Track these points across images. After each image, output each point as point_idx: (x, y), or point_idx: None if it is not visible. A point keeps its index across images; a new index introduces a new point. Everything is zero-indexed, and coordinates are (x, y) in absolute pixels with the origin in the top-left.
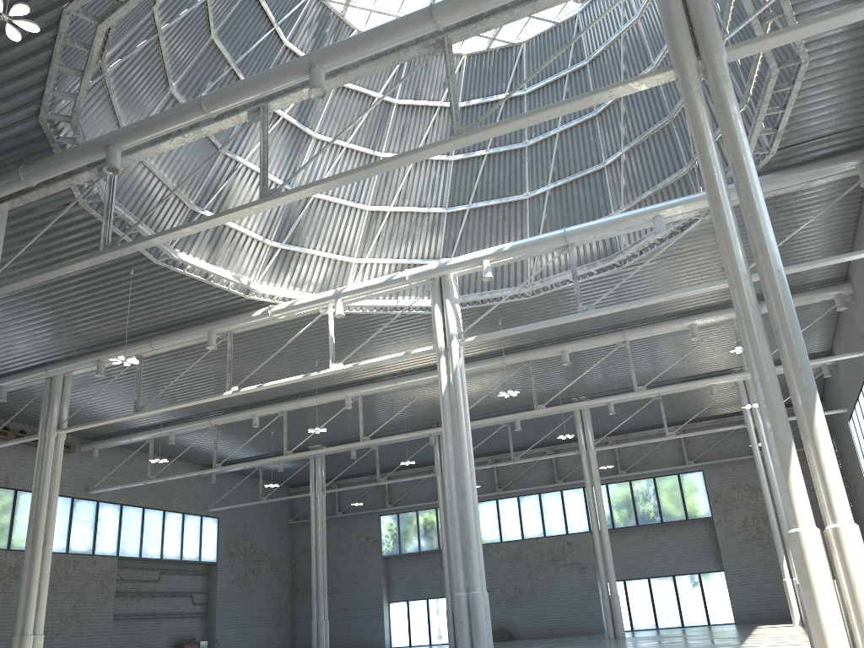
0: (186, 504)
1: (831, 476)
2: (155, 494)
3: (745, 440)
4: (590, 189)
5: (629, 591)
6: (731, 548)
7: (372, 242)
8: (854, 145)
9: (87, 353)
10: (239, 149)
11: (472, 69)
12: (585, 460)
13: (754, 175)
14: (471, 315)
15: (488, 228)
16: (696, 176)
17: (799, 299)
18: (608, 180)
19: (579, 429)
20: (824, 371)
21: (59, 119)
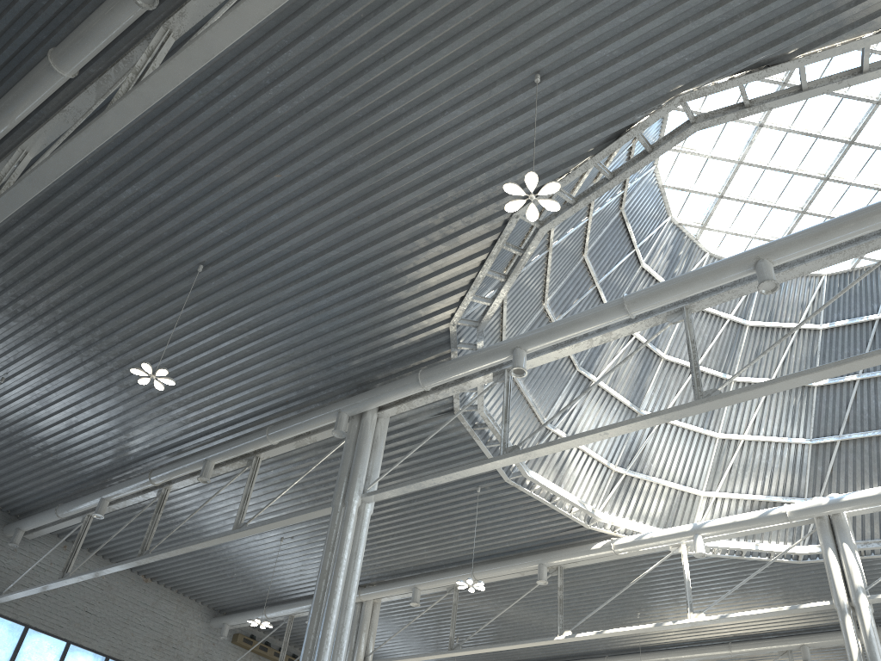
0: None
1: None
2: None
3: None
4: None
5: None
6: None
7: (723, 474)
8: None
9: (400, 579)
10: (592, 367)
11: (833, 289)
12: None
13: None
14: None
15: (867, 463)
16: None
17: None
18: None
19: None
20: None
21: (468, 323)
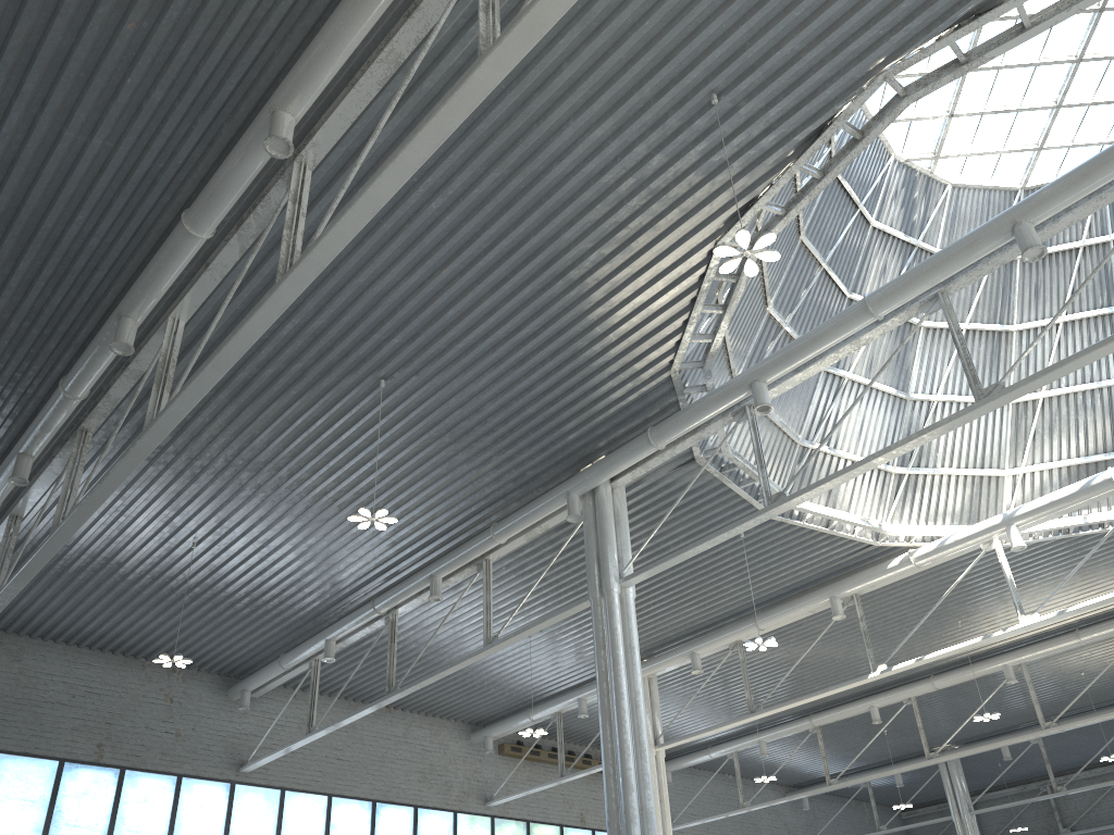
0: None
1: None
2: (740, 828)
3: None
4: None
5: None
6: None
7: (1026, 444)
8: None
9: (672, 647)
10: (840, 362)
11: None
12: None
13: None
14: None
15: None
16: None
17: None
18: None
19: None
20: None
21: (691, 366)
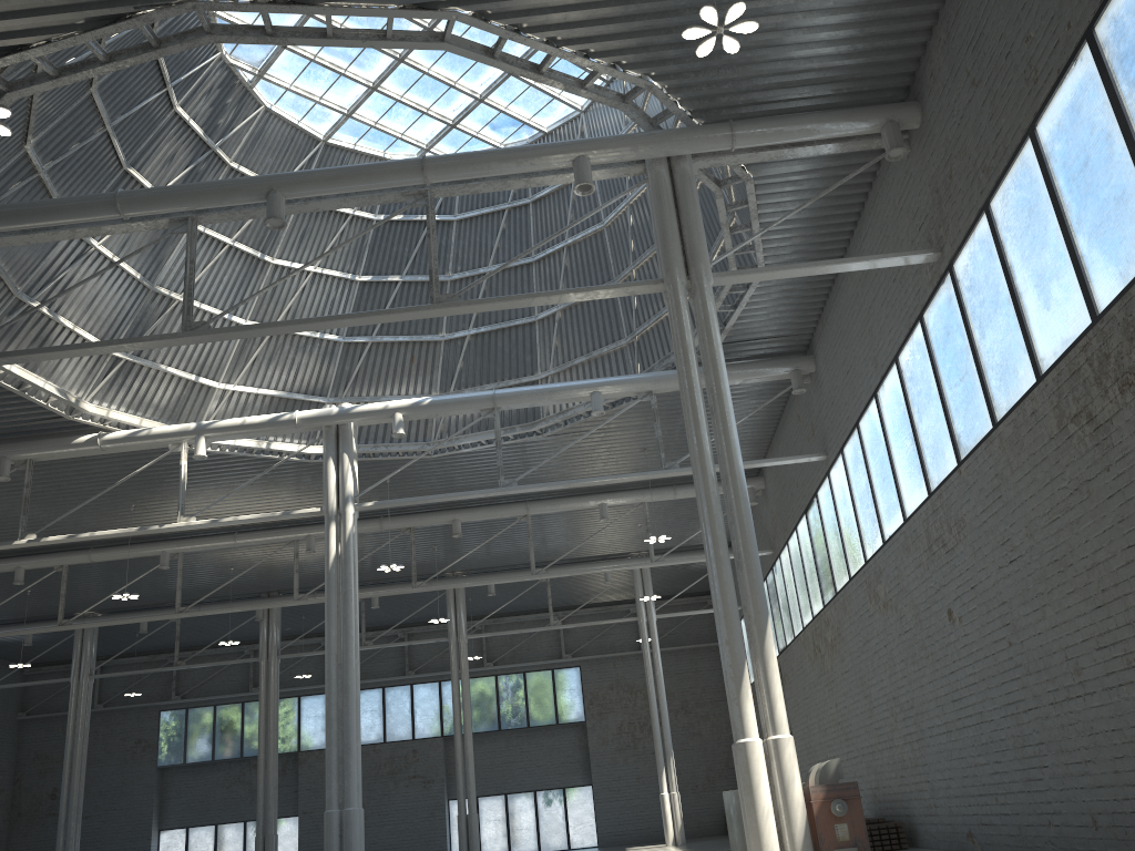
0: None
1: (775, 692)
2: None
3: (630, 632)
4: (517, 342)
5: (481, 811)
6: (603, 758)
7: (245, 366)
8: (789, 350)
9: None
10: None
11: None
12: (454, 649)
13: (730, 405)
14: None
15: (393, 368)
16: (635, 352)
17: None
18: (539, 337)
19: (450, 610)
20: None
21: None
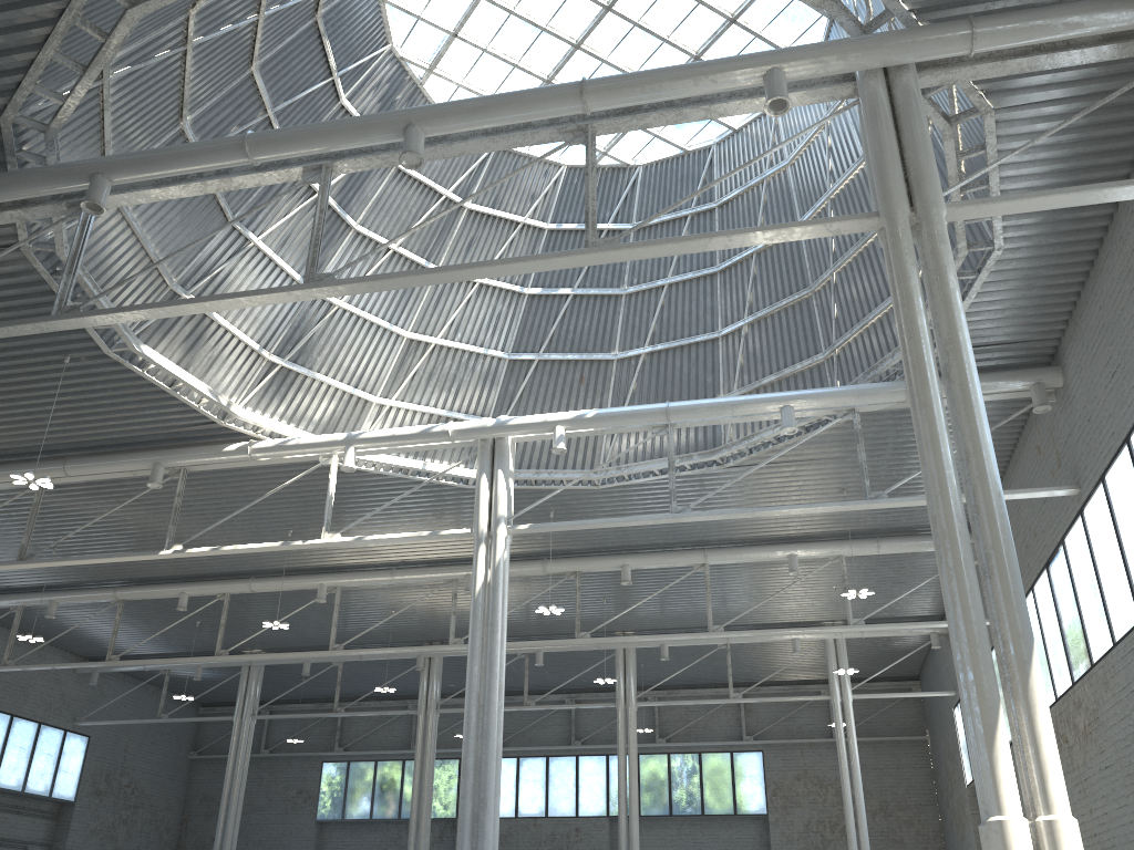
0: (46, 709)
1: (1048, 751)
2: (4, 689)
3: (820, 717)
4: (697, 361)
5: None
6: None
7: (404, 380)
8: (1028, 361)
9: None
10: (253, 223)
11: (570, 185)
12: (621, 716)
13: (972, 360)
14: (516, 499)
15: (560, 388)
16: (834, 367)
17: (925, 542)
18: (722, 355)
19: (619, 673)
20: (933, 640)
21: (30, 125)
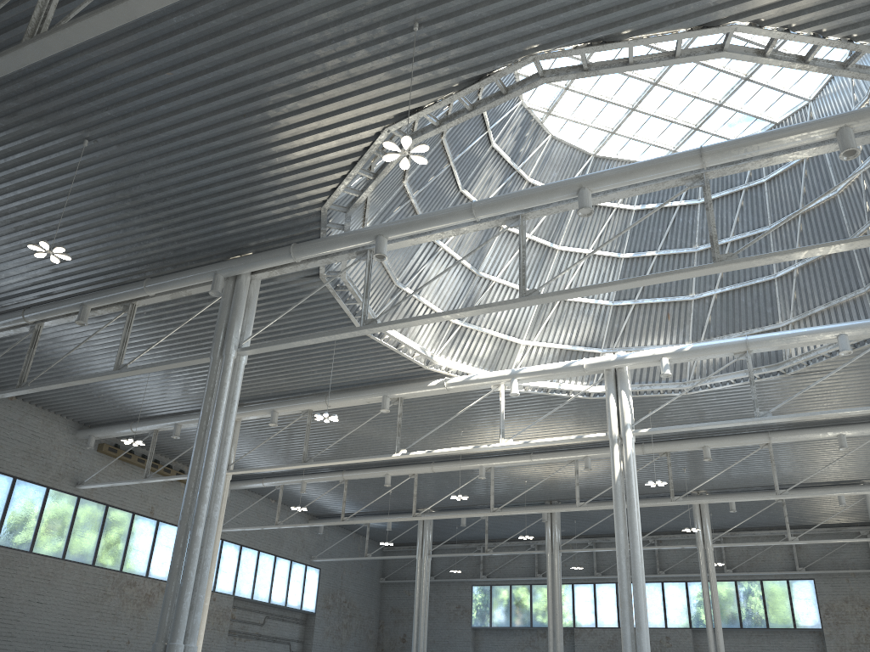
0: (294, 551)
1: None
2: (270, 538)
3: (861, 552)
4: (758, 297)
5: None
6: None
7: (541, 327)
8: None
9: (259, 402)
10: None
11: None
12: (702, 555)
13: None
14: None
15: (652, 323)
16: None
17: None
18: (778, 291)
19: (697, 522)
20: None
21: (337, 209)
